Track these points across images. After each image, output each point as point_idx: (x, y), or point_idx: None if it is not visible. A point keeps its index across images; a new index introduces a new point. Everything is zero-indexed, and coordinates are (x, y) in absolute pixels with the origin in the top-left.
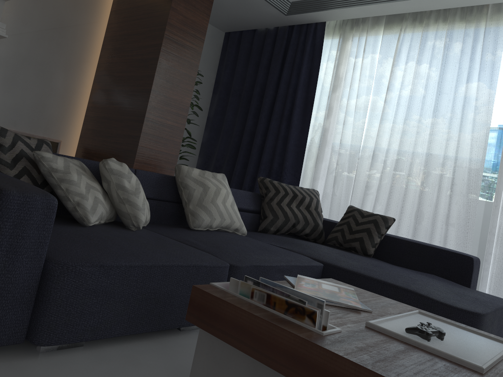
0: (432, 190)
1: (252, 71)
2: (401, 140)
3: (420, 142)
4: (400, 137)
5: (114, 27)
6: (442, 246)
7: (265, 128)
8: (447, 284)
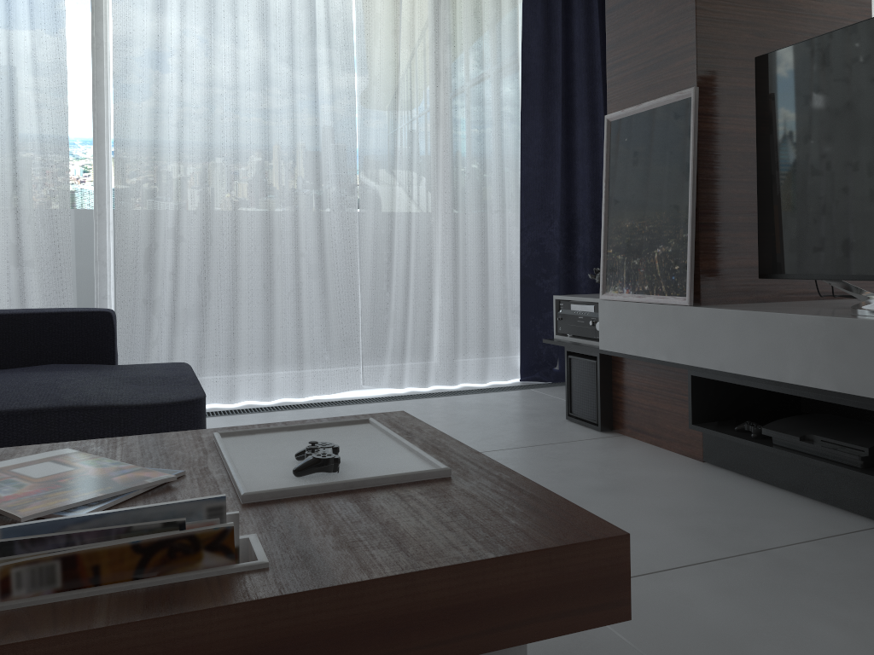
0: None
1: None
2: None
3: None
4: None
5: None
6: (18, 308)
7: None
8: (96, 371)
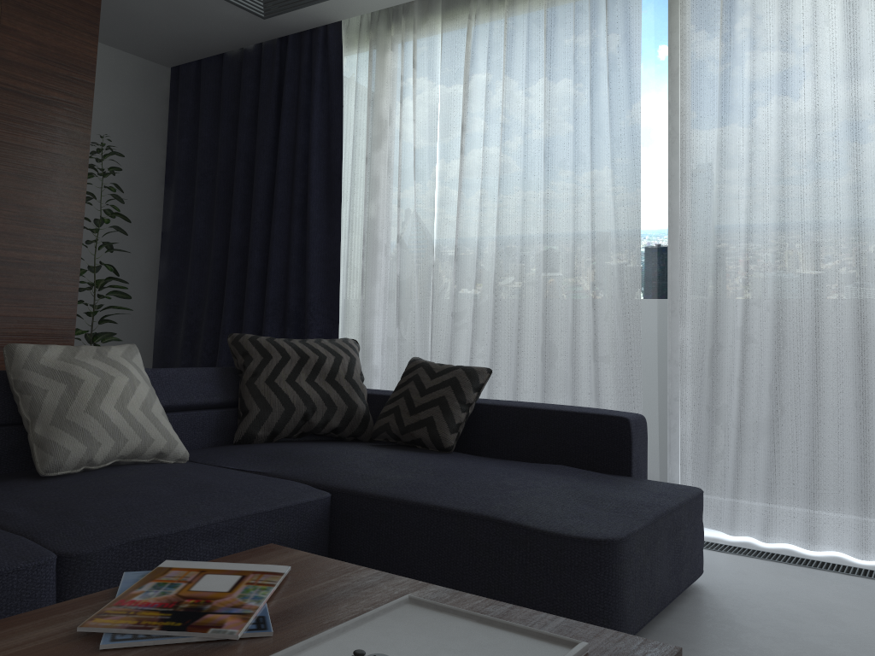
0: (564, 302)
1: (229, 133)
2: (499, 218)
3: (531, 217)
4: (497, 214)
5: None
6: (594, 401)
7: (265, 236)
8: (580, 481)
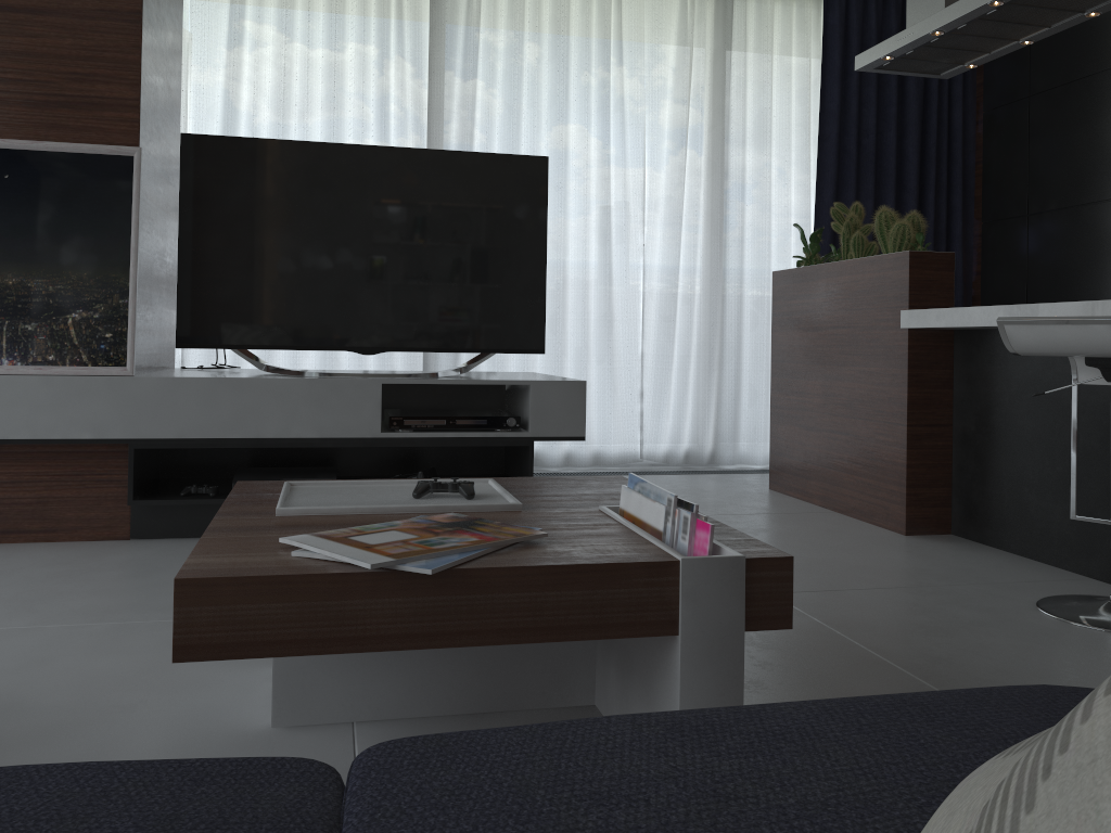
0: None
1: None
2: None
3: None
4: None
5: None
6: None
7: None
8: None
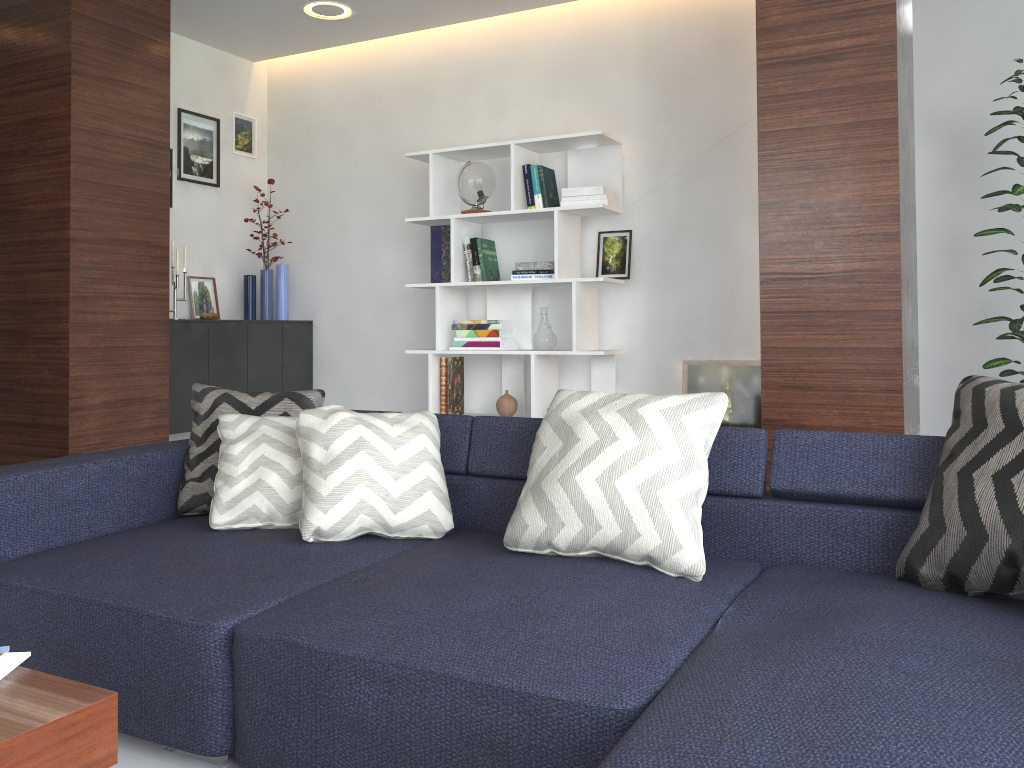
0: None
1: None
2: None
3: None
4: None
5: None
6: None
7: None
8: None
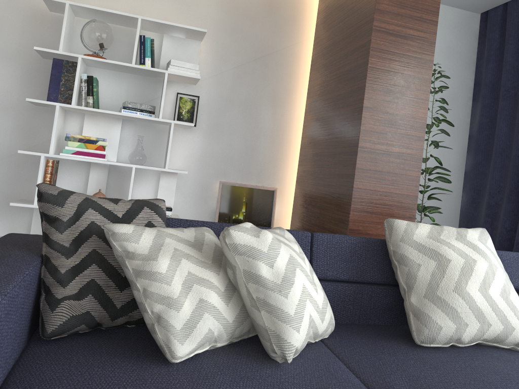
0: None
1: None
2: None
3: None
4: None
5: (320, 40)
6: None
7: None
8: None
